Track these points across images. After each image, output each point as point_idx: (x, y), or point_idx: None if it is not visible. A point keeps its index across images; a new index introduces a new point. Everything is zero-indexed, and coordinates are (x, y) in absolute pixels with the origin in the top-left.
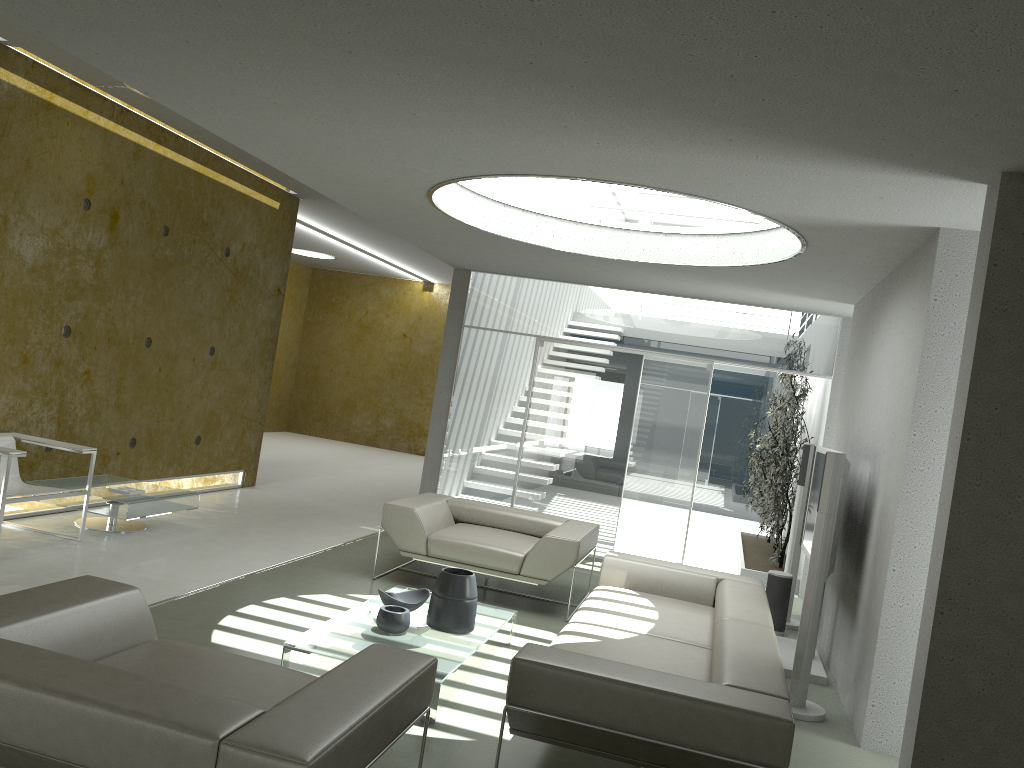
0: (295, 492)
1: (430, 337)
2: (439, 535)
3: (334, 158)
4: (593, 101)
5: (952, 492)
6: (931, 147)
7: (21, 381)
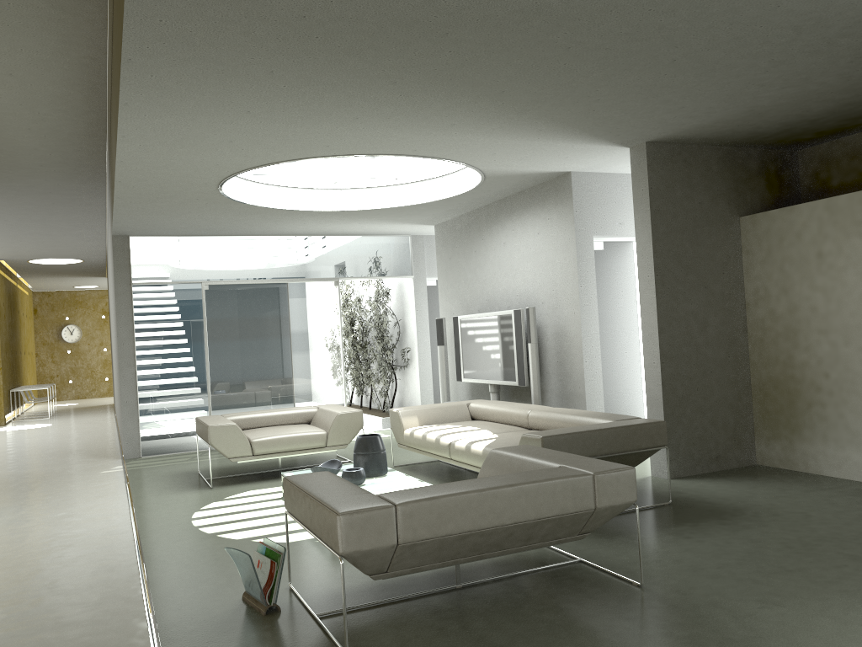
0: None
1: None
2: (258, 437)
3: (206, 149)
4: (500, 111)
5: (655, 302)
6: (633, 131)
7: None
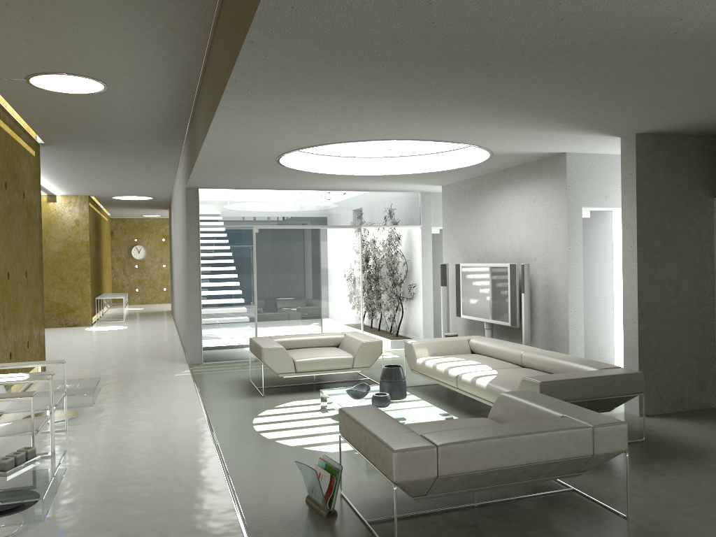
0: (80, 368)
1: (61, 237)
2: (300, 358)
3: (275, 135)
4: (517, 112)
5: (636, 269)
6: (626, 126)
7: None
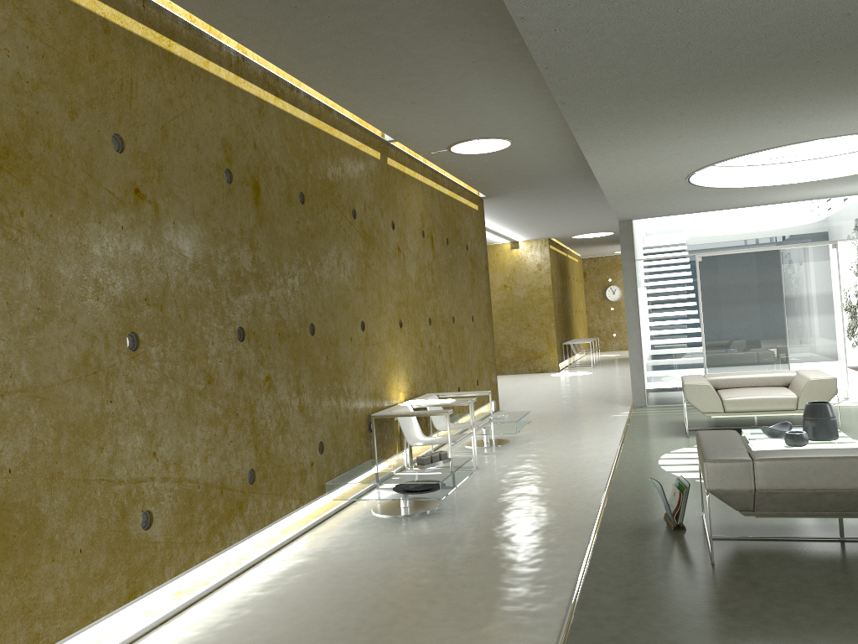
0: (529, 407)
1: (525, 282)
2: (729, 397)
3: (660, 161)
4: None
5: None
6: None
7: (422, 359)
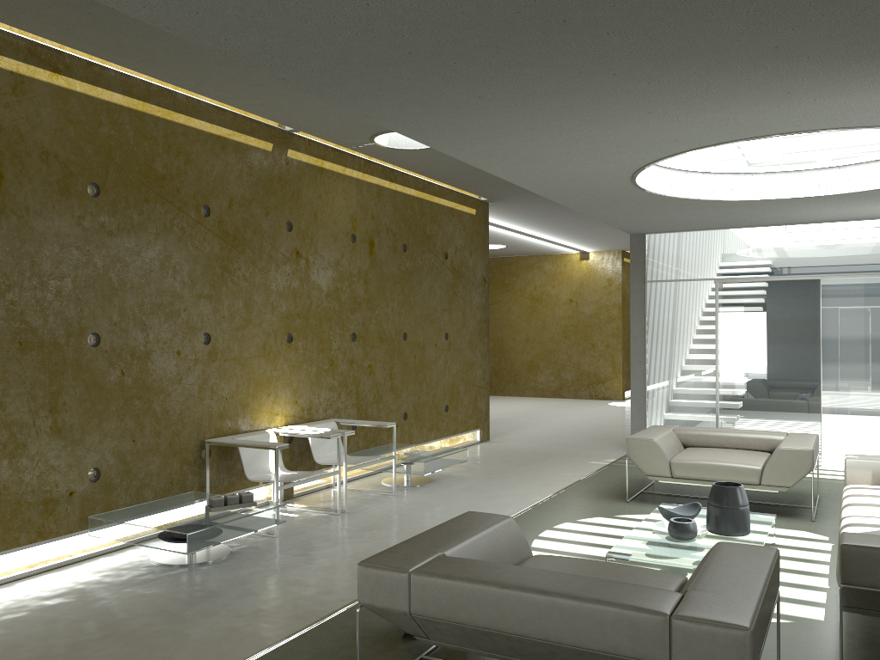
0: (522, 441)
1: (593, 298)
2: (679, 459)
3: (561, 162)
4: (824, 65)
5: None
6: None
7: (331, 379)
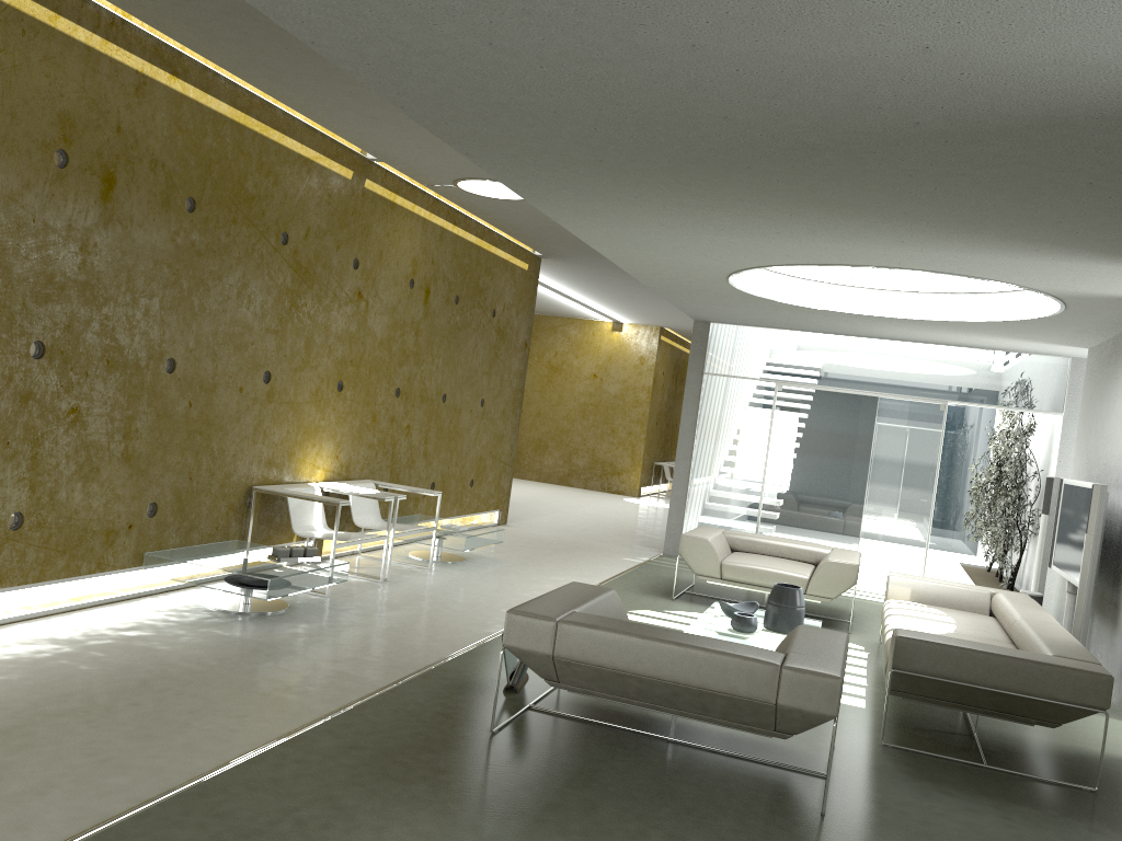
0: (543, 529)
1: (620, 376)
2: (731, 561)
3: (671, 253)
4: (938, 230)
5: None
6: None
7: (371, 436)
